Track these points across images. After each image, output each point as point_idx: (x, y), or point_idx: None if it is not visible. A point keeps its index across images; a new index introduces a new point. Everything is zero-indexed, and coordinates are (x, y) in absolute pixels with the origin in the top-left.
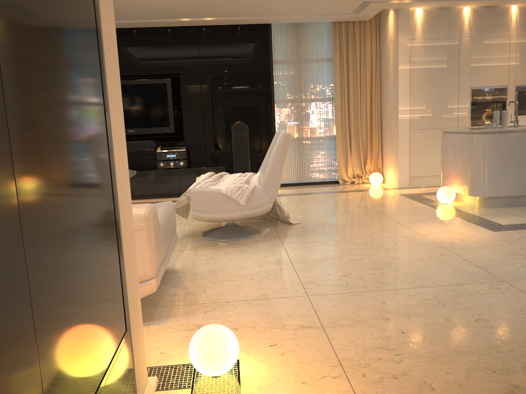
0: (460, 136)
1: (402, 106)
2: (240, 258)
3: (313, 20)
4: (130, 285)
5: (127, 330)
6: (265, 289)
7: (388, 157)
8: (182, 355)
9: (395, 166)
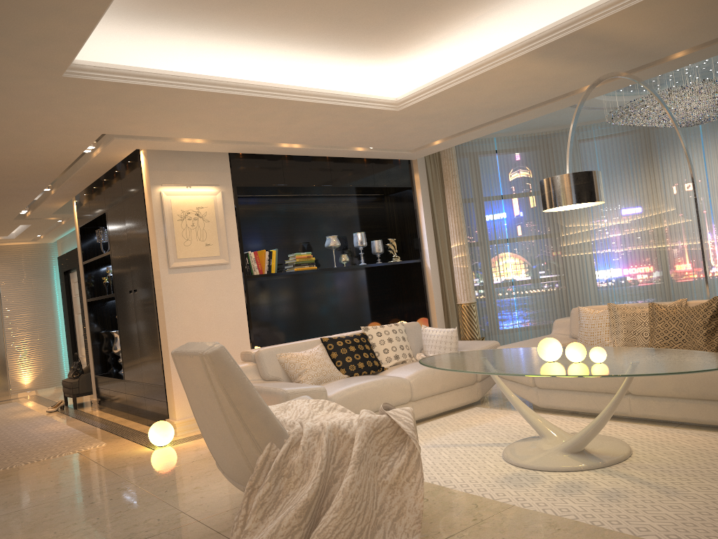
0: None
1: None
2: (232, 487)
3: None
4: (166, 375)
5: (164, 386)
6: (169, 474)
7: None
8: (189, 443)
9: None
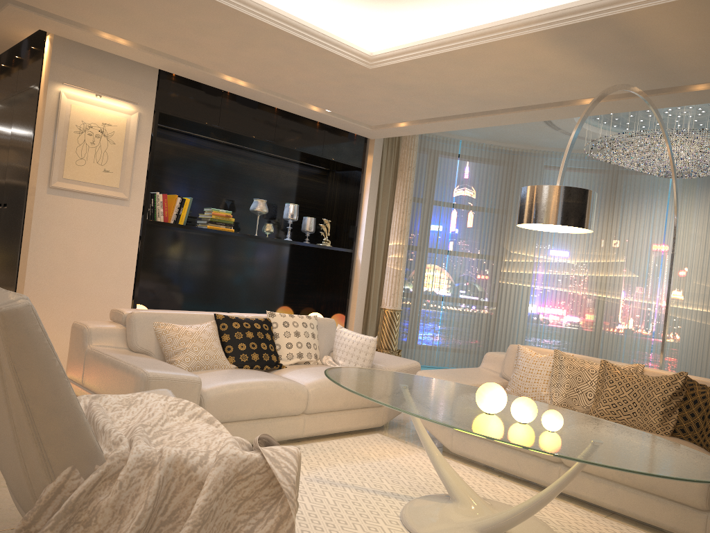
0: None
1: None
2: None
3: None
4: None
5: None
6: None
7: None
8: None
9: None
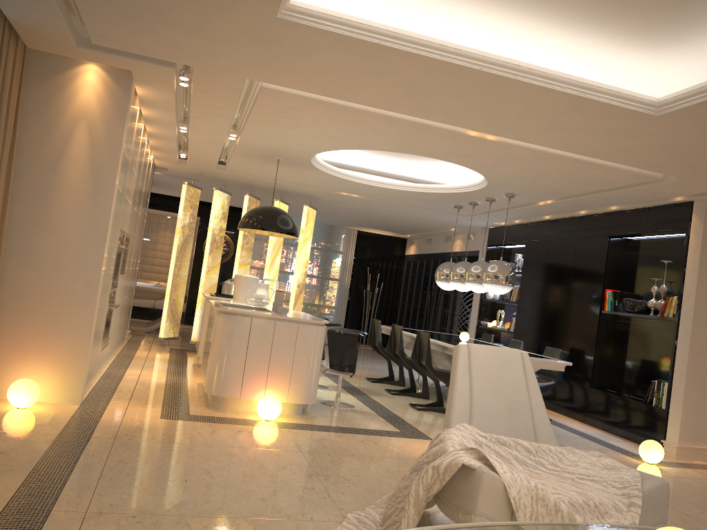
0: (289, 325)
1: (106, 251)
2: None
3: (18, 0)
4: None
5: None
6: None
7: (25, 342)
8: None
9: (70, 364)
